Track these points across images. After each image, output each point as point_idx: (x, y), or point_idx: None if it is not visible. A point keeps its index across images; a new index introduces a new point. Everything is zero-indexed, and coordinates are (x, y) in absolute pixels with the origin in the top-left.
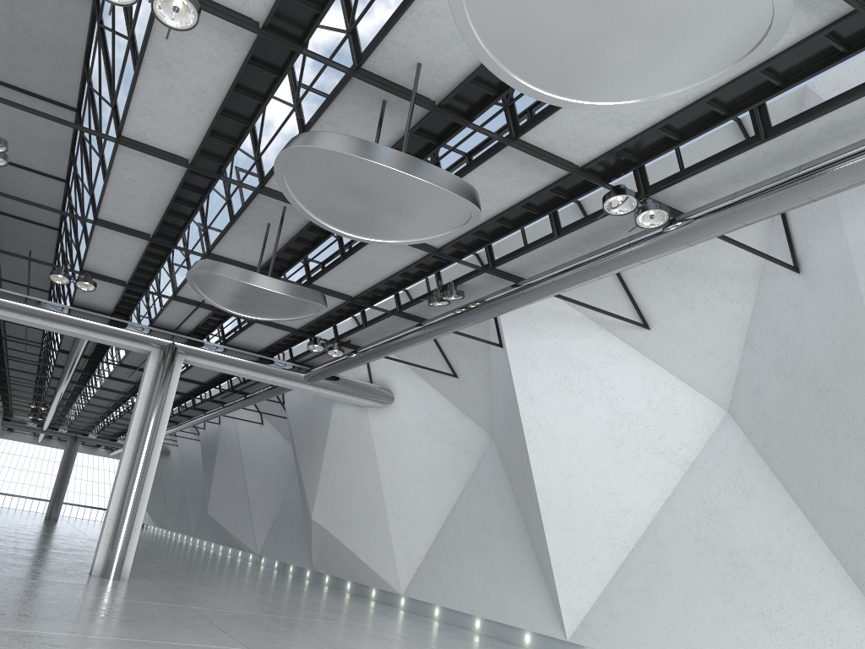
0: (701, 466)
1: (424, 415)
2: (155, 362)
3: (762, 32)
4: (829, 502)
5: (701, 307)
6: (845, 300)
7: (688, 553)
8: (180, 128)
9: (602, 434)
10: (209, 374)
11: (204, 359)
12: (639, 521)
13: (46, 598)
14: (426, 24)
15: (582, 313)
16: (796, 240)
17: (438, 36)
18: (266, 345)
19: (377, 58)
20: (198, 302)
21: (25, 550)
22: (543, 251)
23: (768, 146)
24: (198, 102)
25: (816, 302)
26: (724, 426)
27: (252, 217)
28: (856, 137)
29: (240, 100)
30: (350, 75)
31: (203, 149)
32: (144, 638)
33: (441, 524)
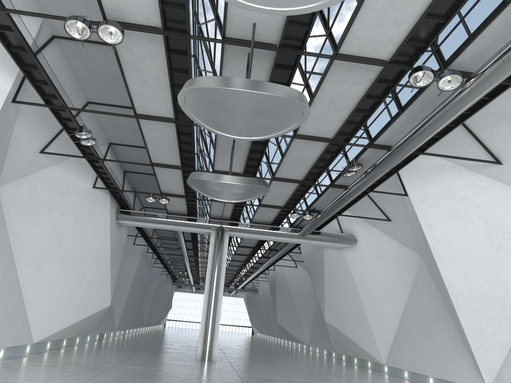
0: None
1: (377, 248)
2: (214, 238)
3: None
4: None
5: None
6: None
7: None
8: (160, 101)
9: (484, 243)
10: (253, 241)
11: (240, 232)
12: None
13: (157, 372)
14: None
15: (454, 163)
16: None
17: None
18: (272, 219)
19: (230, 28)
20: None
21: (172, 348)
22: (398, 125)
23: None
24: (159, 84)
25: None
26: None
27: (222, 144)
28: None
29: (179, 77)
30: (219, 43)
31: (177, 111)
32: None
33: (400, 317)
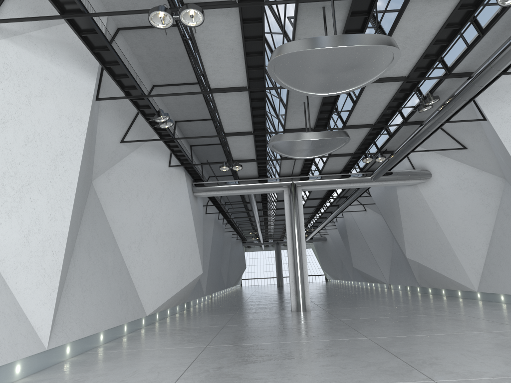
0: None
1: (454, 178)
2: (287, 195)
3: None
4: None
5: None
6: None
7: None
8: (233, 73)
9: None
10: (322, 192)
11: (312, 185)
12: None
13: (265, 327)
14: None
15: None
16: None
17: None
18: (342, 167)
19: None
20: None
21: (262, 304)
22: (478, 49)
23: None
24: (233, 56)
25: None
26: None
27: (294, 102)
28: None
29: (252, 45)
30: (295, 3)
31: (250, 78)
32: (309, 339)
33: (488, 243)
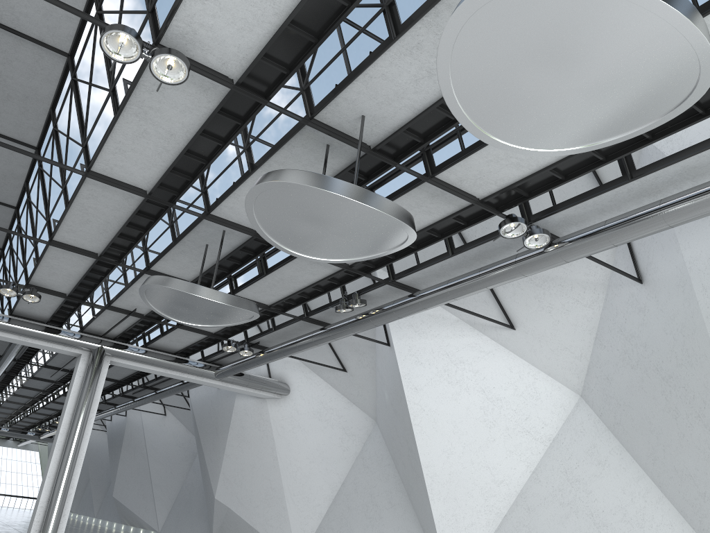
0: (561, 442)
1: (316, 404)
2: (85, 364)
3: (683, 97)
4: (675, 469)
5: (558, 311)
6: (683, 305)
7: (554, 517)
8: (145, 165)
9: (477, 417)
10: (125, 373)
11: (128, 360)
12: (511, 490)
13: None
14: (374, 85)
15: (457, 317)
16: (638, 257)
17: (383, 94)
18: (183, 347)
19: (328, 111)
20: (129, 310)
21: None
22: (438, 267)
23: (632, 185)
24: (165, 143)
25: (657, 307)
26: (578, 408)
27: (193, 239)
28: (701, 178)
29: (202, 143)
30: (305, 124)
31: (161, 183)
32: None
33: (332, 498)
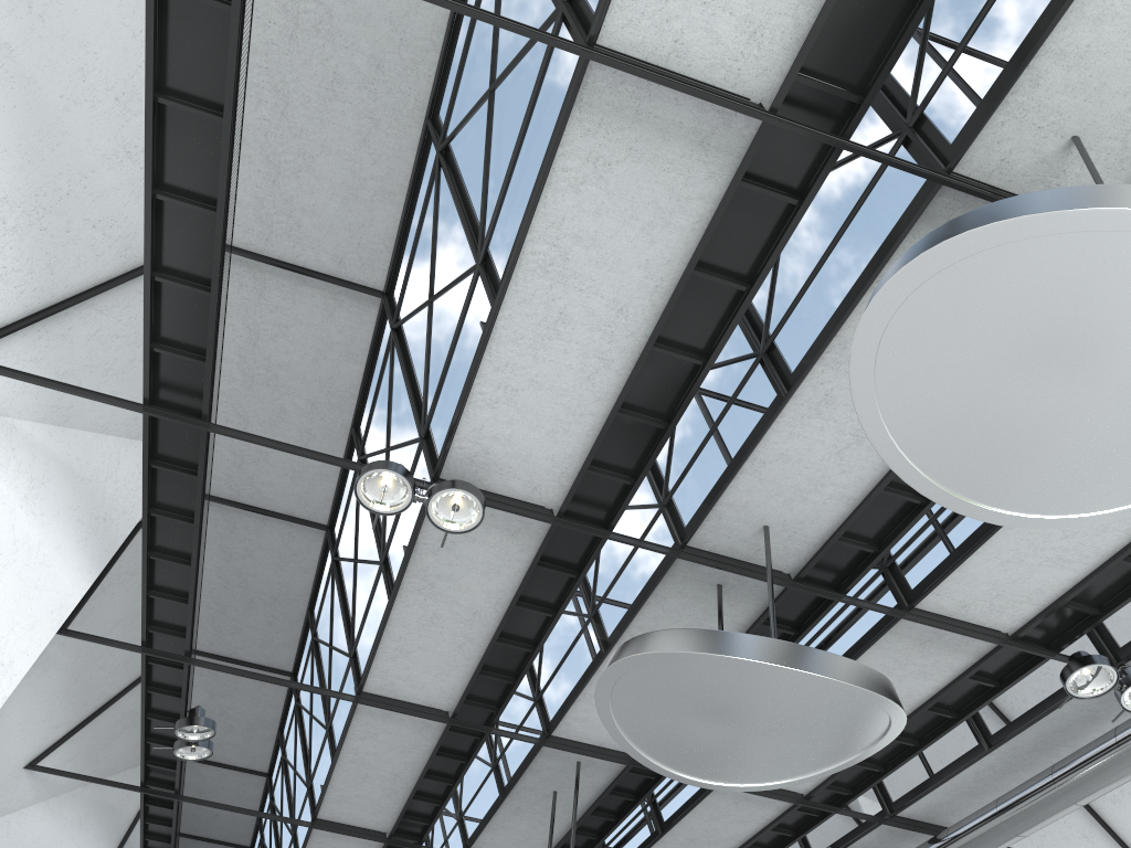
0: None
1: None
2: None
3: None
4: None
5: None
6: None
7: None
8: (440, 669)
9: None
10: None
11: None
12: None
13: None
14: (772, 473)
15: None
16: None
17: (790, 485)
18: None
19: (707, 529)
20: None
21: None
22: (969, 776)
23: None
24: (467, 628)
25: None
26: None
27: (532, 784)
28: None
29: (522, 617)
30: (675, 556)
31: (468, 694)
32: None
33: None
